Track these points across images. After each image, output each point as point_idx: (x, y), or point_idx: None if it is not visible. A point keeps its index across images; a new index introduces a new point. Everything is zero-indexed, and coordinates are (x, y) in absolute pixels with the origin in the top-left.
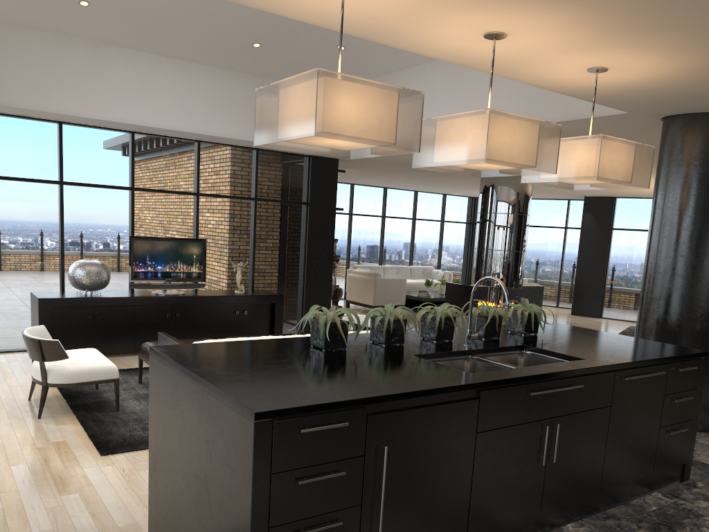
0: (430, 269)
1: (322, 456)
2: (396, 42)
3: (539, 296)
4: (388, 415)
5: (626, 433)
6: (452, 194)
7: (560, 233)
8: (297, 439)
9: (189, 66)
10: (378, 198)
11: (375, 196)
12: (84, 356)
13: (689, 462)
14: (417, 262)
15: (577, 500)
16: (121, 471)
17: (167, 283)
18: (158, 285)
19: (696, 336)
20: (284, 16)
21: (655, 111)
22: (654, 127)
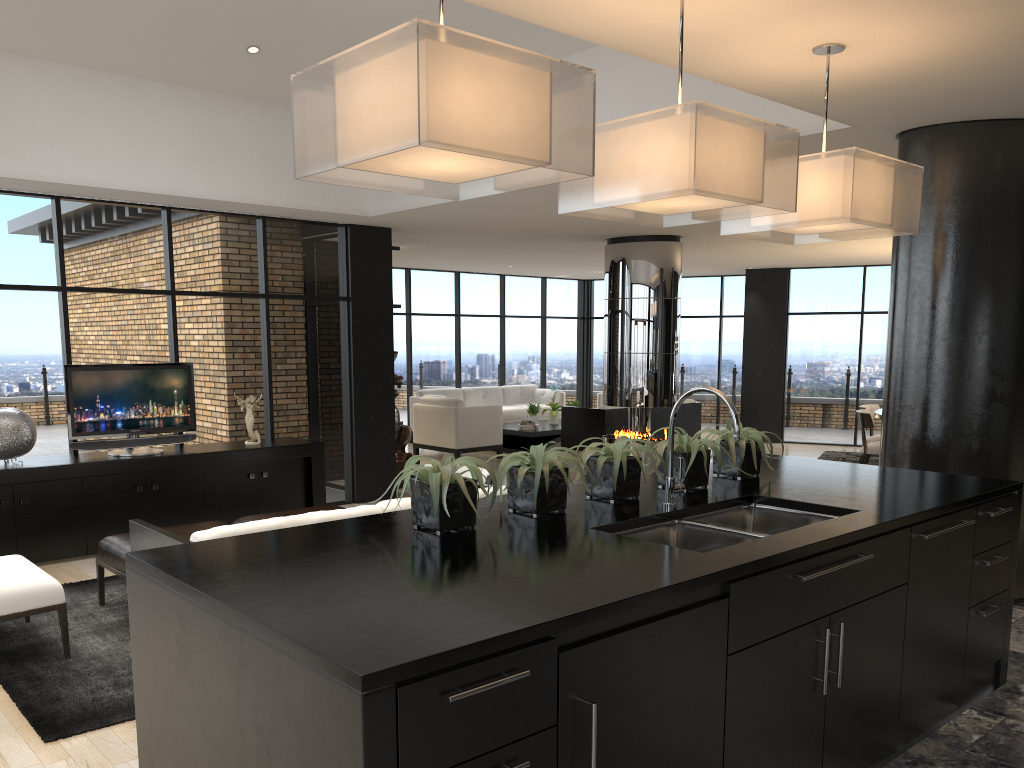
0: (531, 388)
1: (488, 738)
2: (514, 6)
3: (696, 418)
4: (591, 647)
5: (929, 623)
6: (555, 276)
7: (713, 325)
8: (441, 714)
9: (144, 86)
10: (447, 288)
11: (443, 285)
12: (2, 570)
13: (1006, 655)
14: (512, 379)
15: (868, 741)
16: (84, 767)
17: (133, 438)
18: (118, 441)
19: (973, 459)
20: (296, 1)
21: (892, 121)
22: (881, 151)
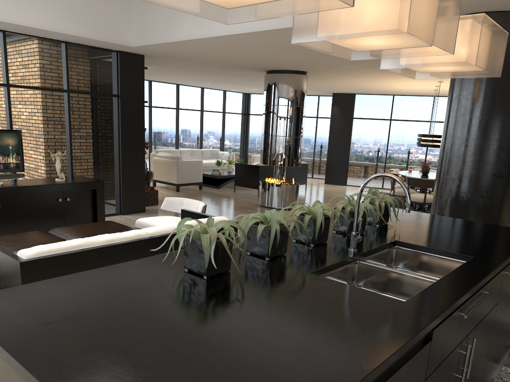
0: (216, 151)
1: None
2: None
3: (305, 171)
4: None
5: (500, 324)
6: (231, 90)
7: (313, 122)
8: None
9: None
10: (172, 93)
11: (170, 91)
12: None
13: None
14: (206, 145)
15: None
16: None
17: None
18: None
19: (486, 210)
20: None
21: (462, 7)
22: None
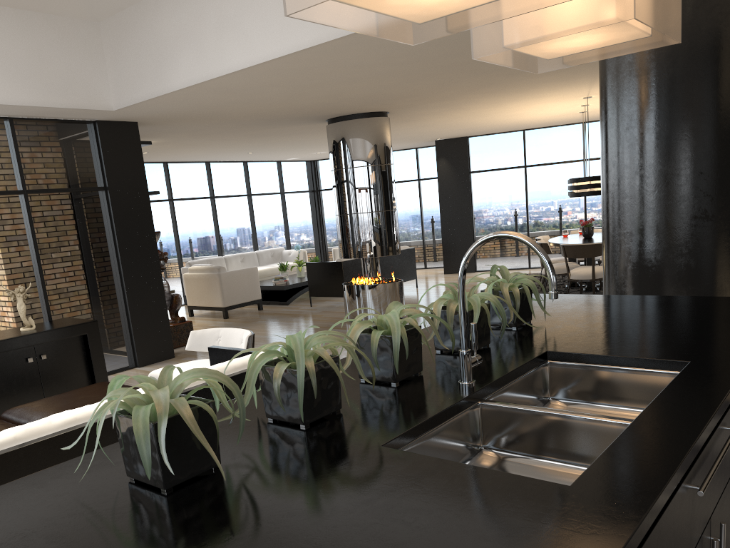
0: (280, 250)
1: None
2: None
3: (412, 260)
4: None
5: None
6: (287, 160)
7: (414, 187)
8: None
9: None
10: (201, 176)
11: (197, 174)
12: None
13: None
14: (263, 245)
15: None
16: None
17: None
18: None
19: (692, 275)
20: None
21: None
22: None
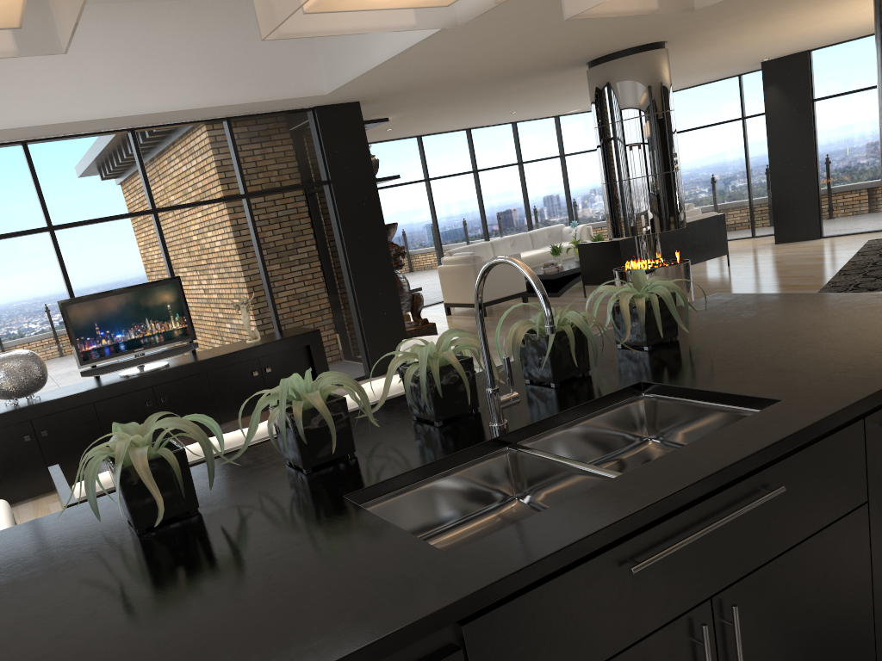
0: (559, 228)
1: None
2: None
3: (721, 230)
4: None
5: None
6: (567, 113)
7: (736, 129)
8: None
9: None
10: (461, 147)
11: (456, 145)
12: None
13: None
14: (539, 223)
15: None
16: None
17: (138, 356)
18: (125, 362)
19: None
20: None
21: None
22: None
